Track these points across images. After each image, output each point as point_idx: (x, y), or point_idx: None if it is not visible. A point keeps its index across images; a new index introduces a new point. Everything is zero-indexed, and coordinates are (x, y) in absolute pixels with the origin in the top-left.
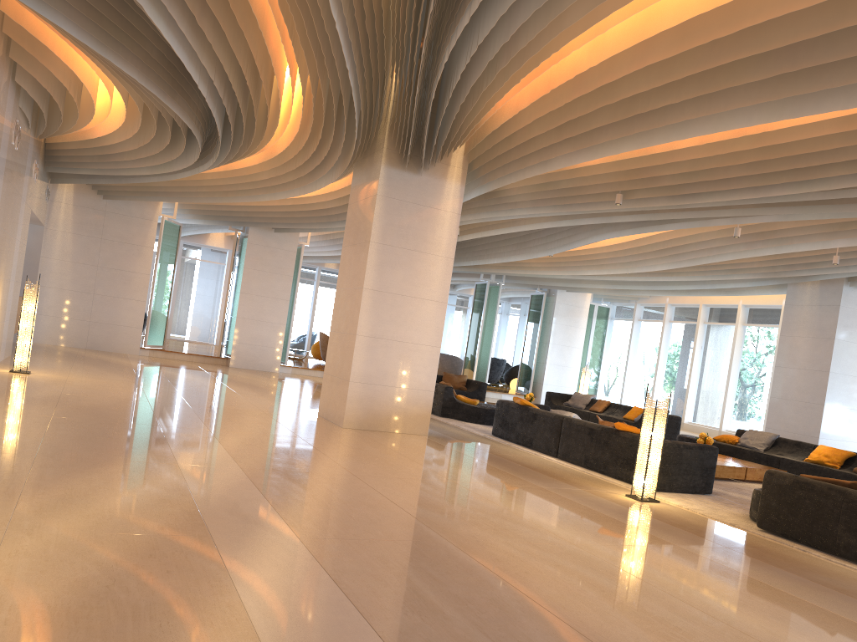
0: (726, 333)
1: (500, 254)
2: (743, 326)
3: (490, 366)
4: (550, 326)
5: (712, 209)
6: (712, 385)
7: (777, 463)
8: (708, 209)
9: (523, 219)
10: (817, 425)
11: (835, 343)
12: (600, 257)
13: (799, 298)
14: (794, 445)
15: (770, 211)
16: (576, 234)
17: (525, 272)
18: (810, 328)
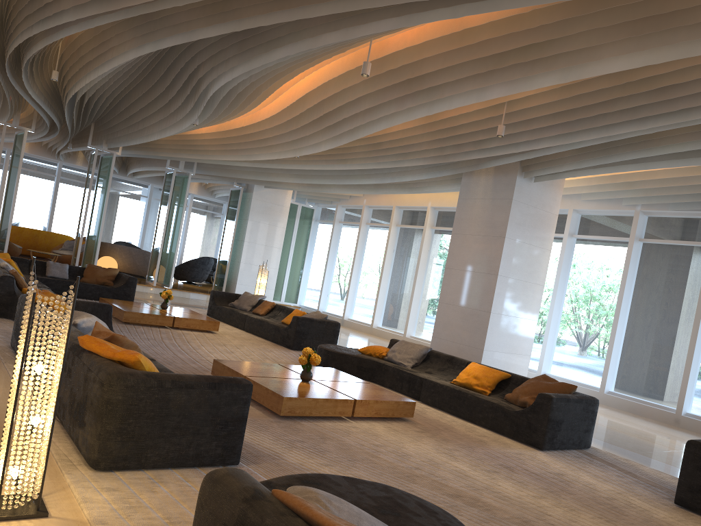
0: (416, 237)
1: (156, 128)
2: (432, 229)
3: (194, 264)
4: (246, 223)
5: (305, 4)
6: (401, 290)
7: (419, 385)
8: (300, 5)
9: (112, 50)
10: (482, 335)
11: (506, 243)
12: (266, 136)
13: (473, 191)
14: (447, 360)
15: (379, 0)
16: (201, 86)
17: (202, 157)
18: (482, 226)
